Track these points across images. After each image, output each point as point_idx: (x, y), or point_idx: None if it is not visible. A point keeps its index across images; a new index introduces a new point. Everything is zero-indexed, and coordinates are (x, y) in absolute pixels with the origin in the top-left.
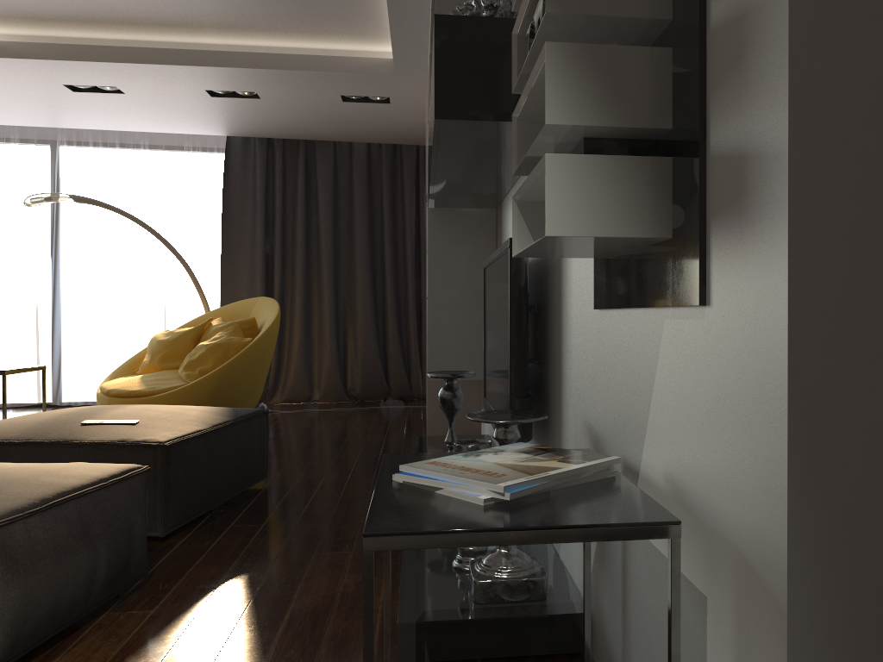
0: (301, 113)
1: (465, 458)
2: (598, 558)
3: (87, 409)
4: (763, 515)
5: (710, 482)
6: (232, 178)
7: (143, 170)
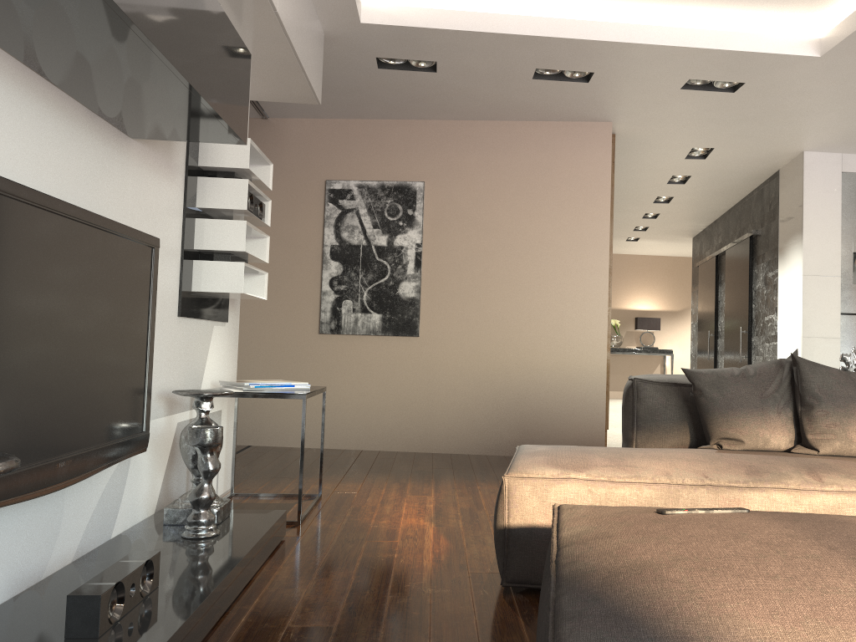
0: None
1: (280, 382)
2: (170, 464)
3: None
4: (233, 373)
5: (224, 374)
6: None
7: None
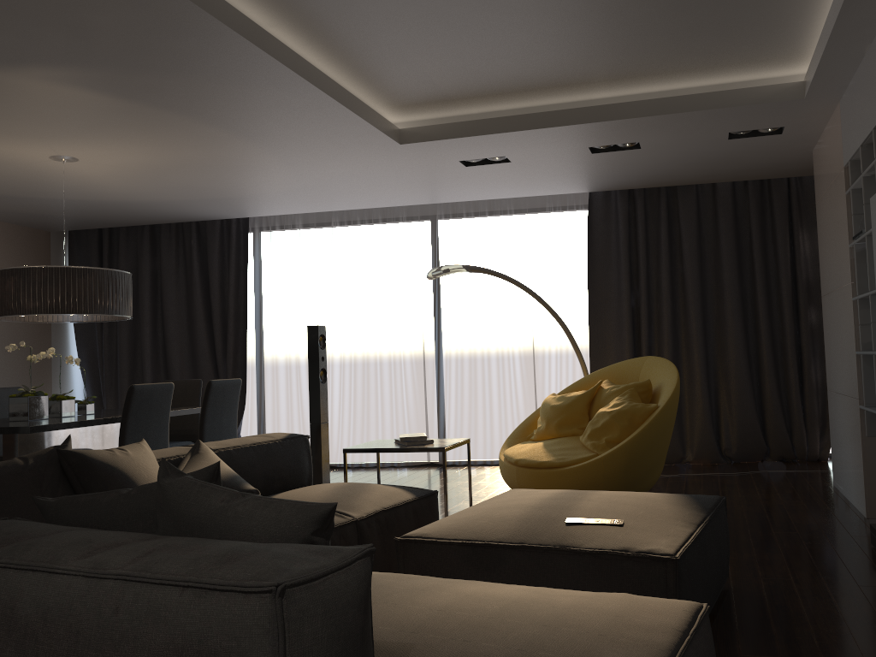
0: (676, 158)
1: None
2: None
3: (553, 500)
4: None
5: None
6: (595, 234)
7: (509, 234)
